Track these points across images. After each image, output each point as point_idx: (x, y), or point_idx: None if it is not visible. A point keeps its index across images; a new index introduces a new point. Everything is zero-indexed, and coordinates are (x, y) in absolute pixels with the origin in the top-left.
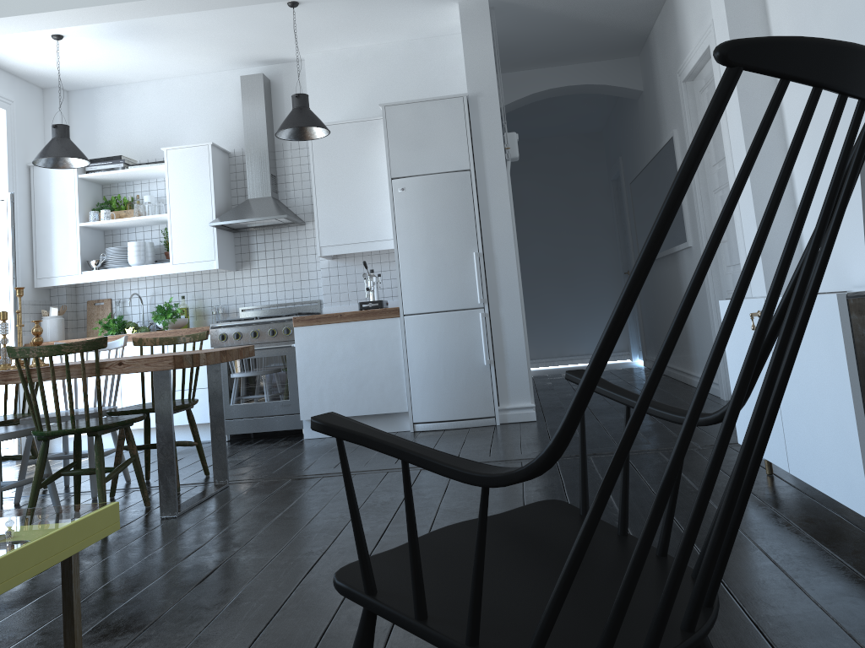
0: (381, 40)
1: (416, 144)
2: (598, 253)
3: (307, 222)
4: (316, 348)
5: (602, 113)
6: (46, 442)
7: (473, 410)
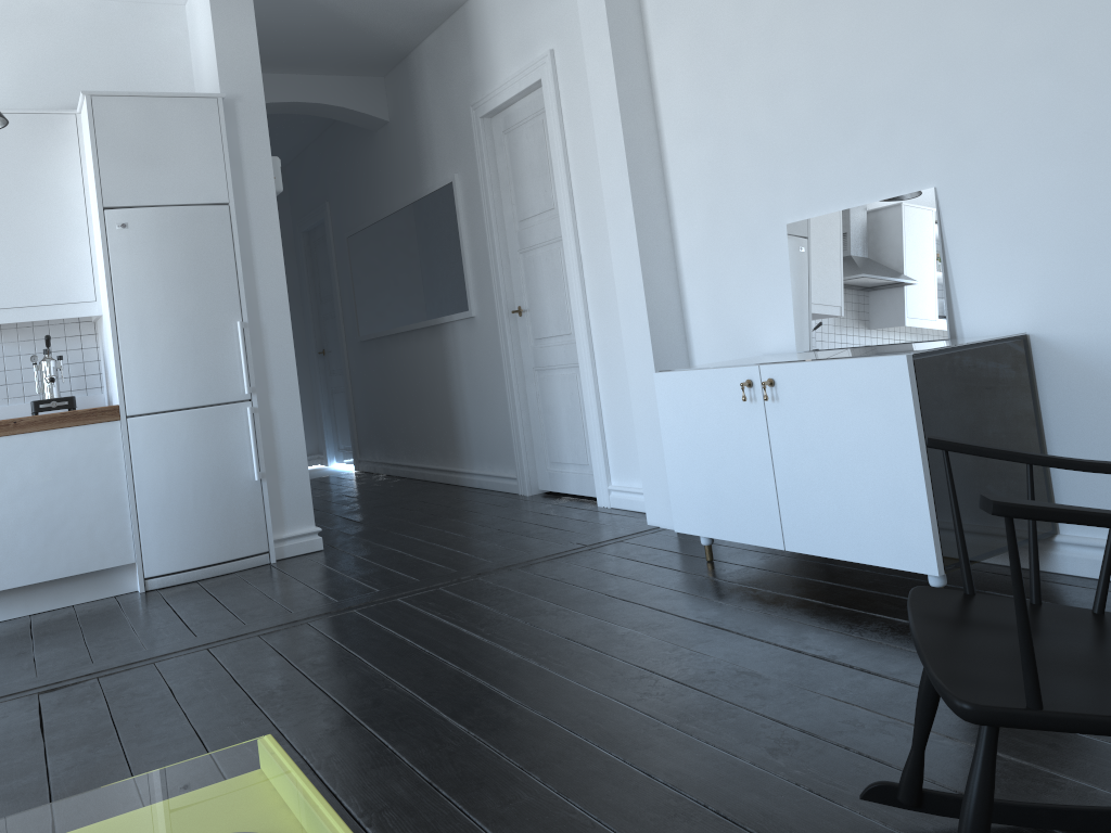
0: None
1: (144, 159)
2: None
3: None
4: None
5: (299, 143)
6: None
7: (239, 547)
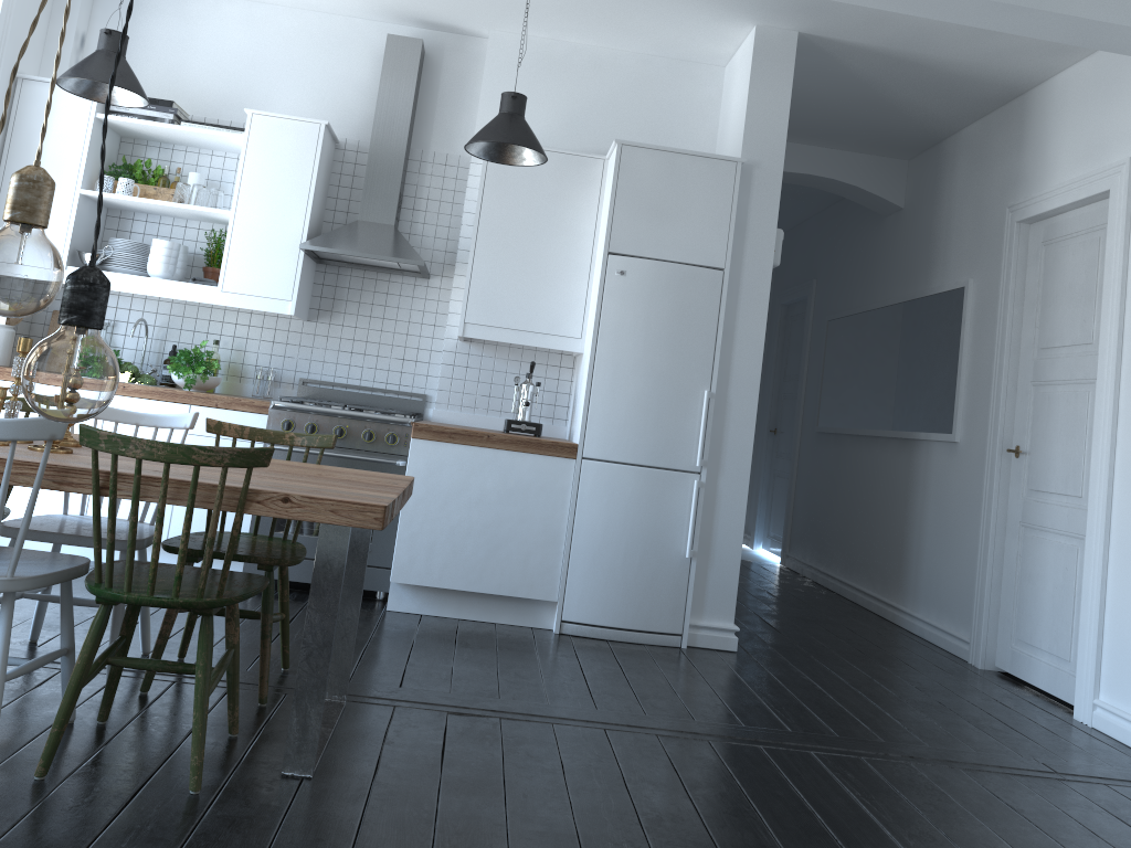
0: (609, 43)
1: (655, 212)
2: None
3: (432, 275)
4: (439, 477)
5: (799, 215)
6: (107, 607)
7: (654, 620)
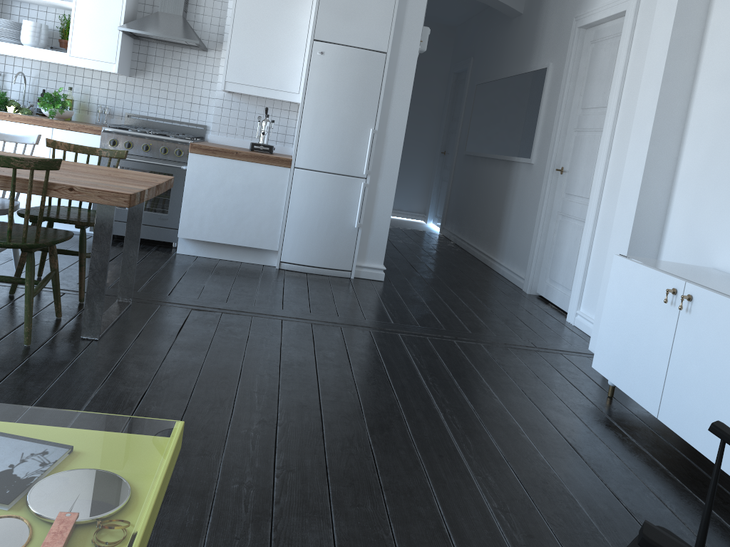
0: None
1: (344, 14)
2: (423, 129)
3: (209, 49)
4: (206, 176)
5: (467, 14)
6: None
7: (335, 262)
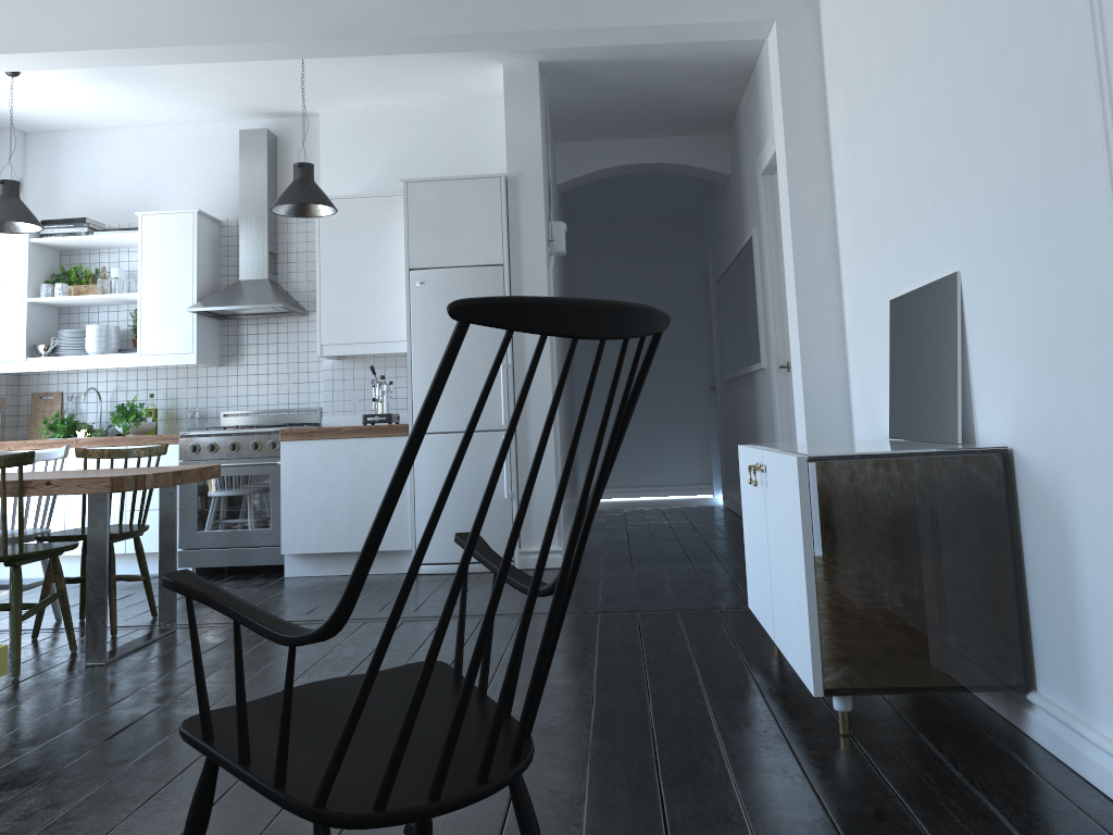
0: (413, 99)
1: (441, 230)
2: (682, 362)
3: (310, 312)
4: (306, 467)
5: (693, 193)
6: None
7: None
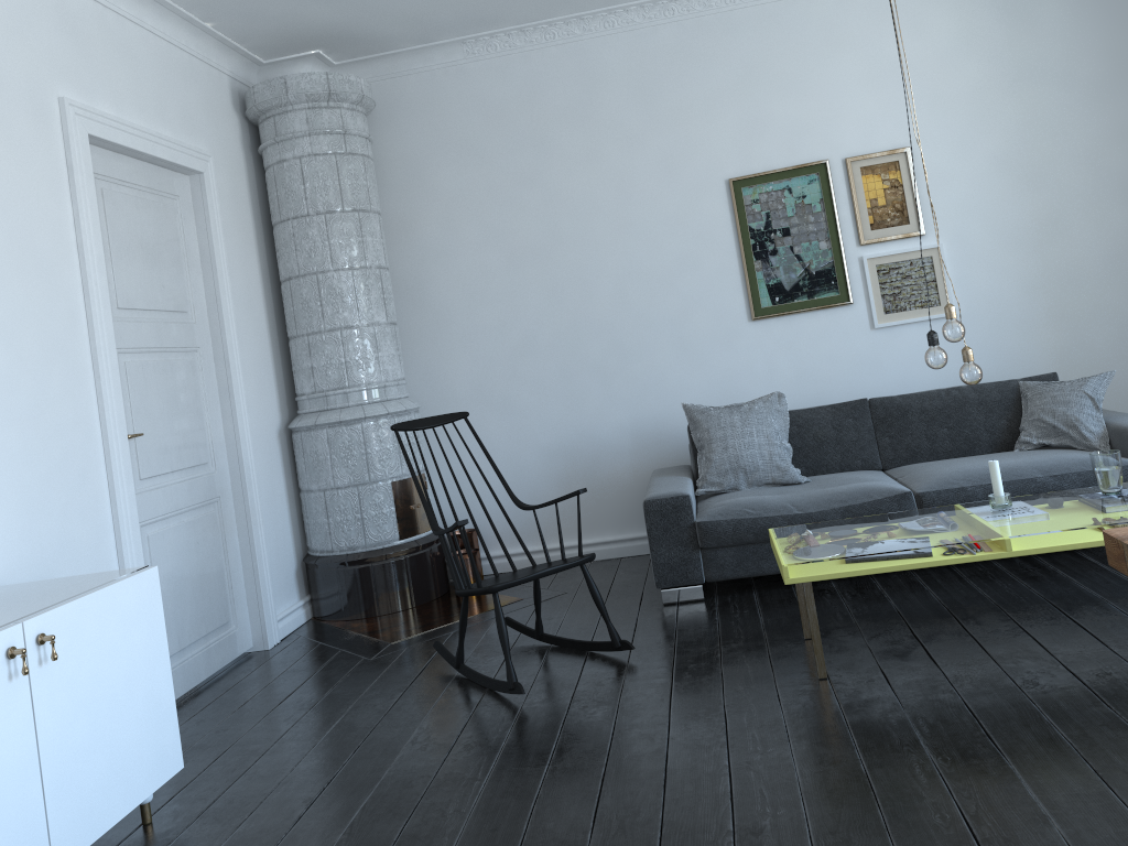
0: None
1: None
2: None
3: None
4: None
5: None
6: None
7: None
